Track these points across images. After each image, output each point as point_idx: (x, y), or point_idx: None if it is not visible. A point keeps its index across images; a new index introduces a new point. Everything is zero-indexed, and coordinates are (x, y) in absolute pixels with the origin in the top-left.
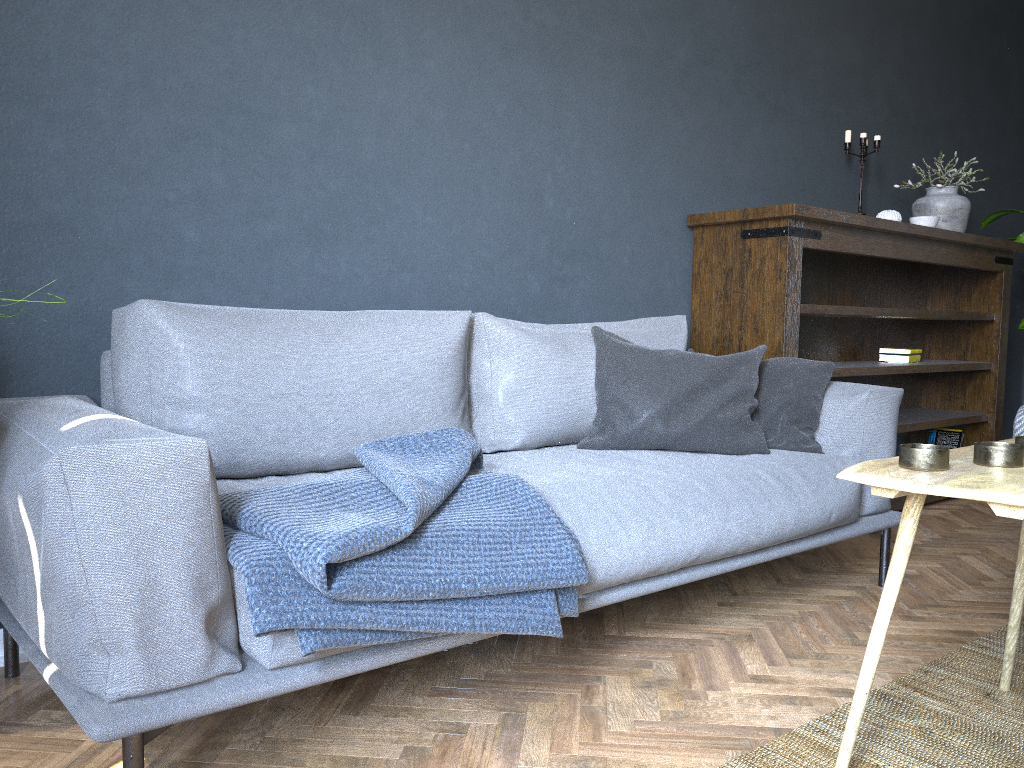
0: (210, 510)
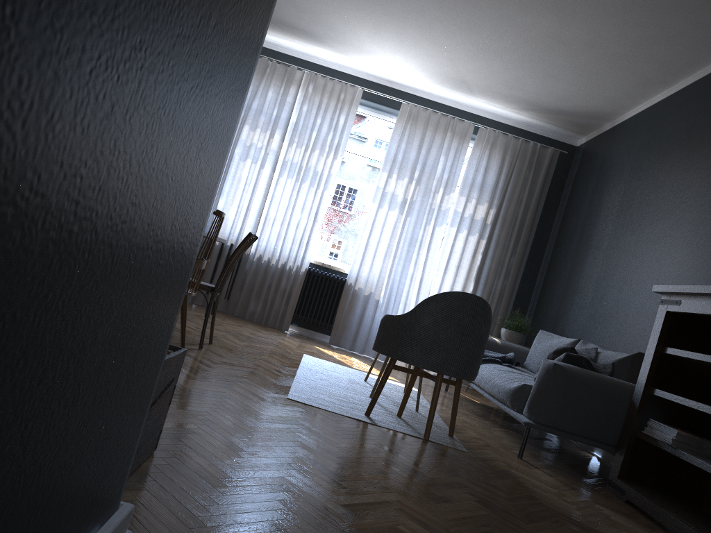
0: None
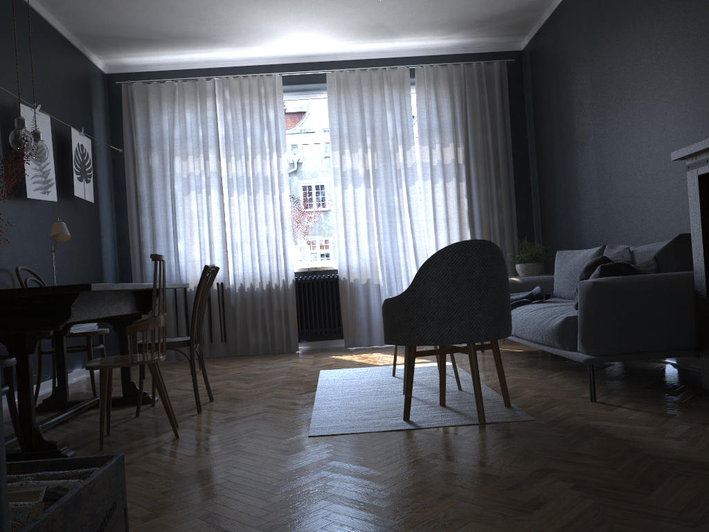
0: None
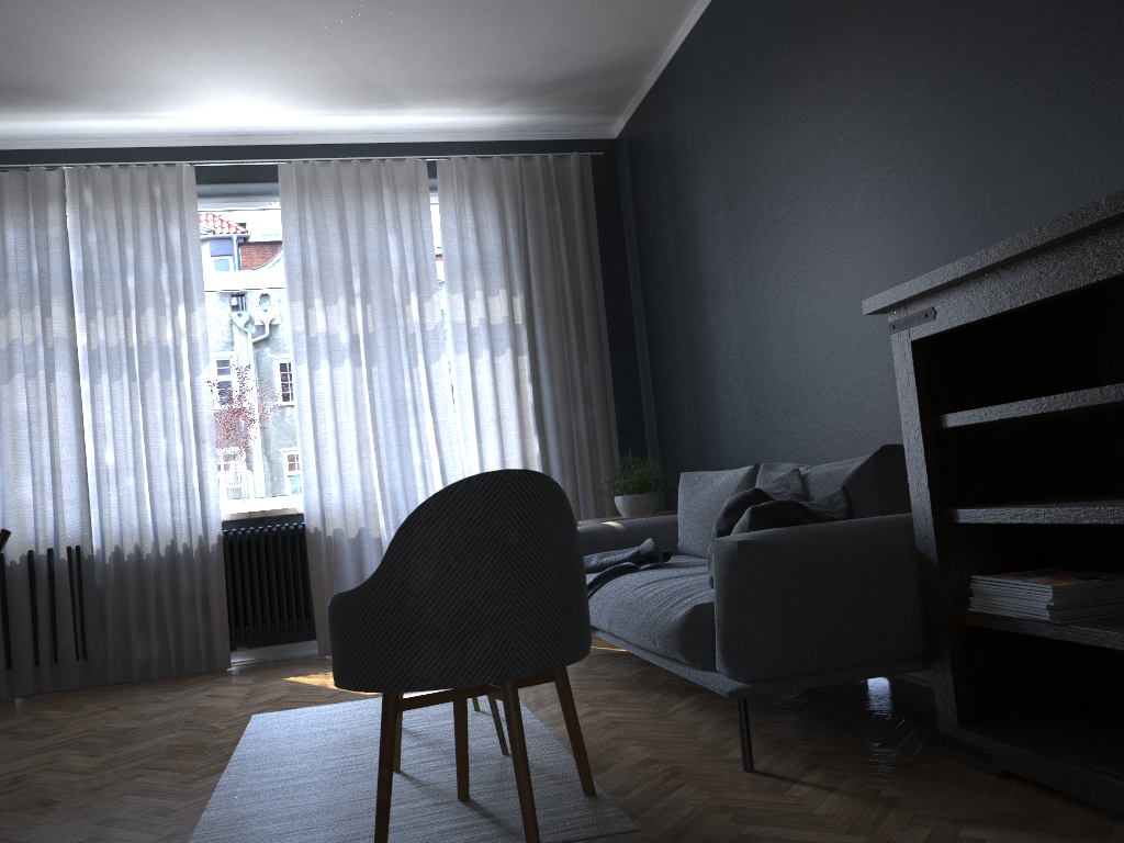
0: None
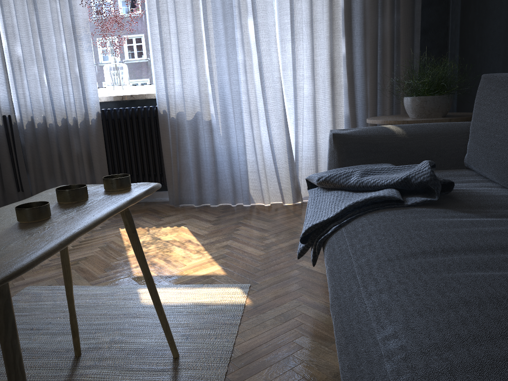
0: (334, 157)
